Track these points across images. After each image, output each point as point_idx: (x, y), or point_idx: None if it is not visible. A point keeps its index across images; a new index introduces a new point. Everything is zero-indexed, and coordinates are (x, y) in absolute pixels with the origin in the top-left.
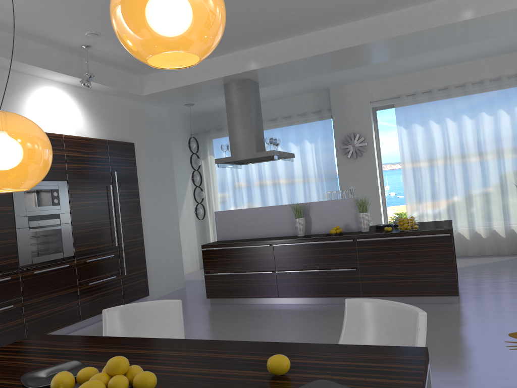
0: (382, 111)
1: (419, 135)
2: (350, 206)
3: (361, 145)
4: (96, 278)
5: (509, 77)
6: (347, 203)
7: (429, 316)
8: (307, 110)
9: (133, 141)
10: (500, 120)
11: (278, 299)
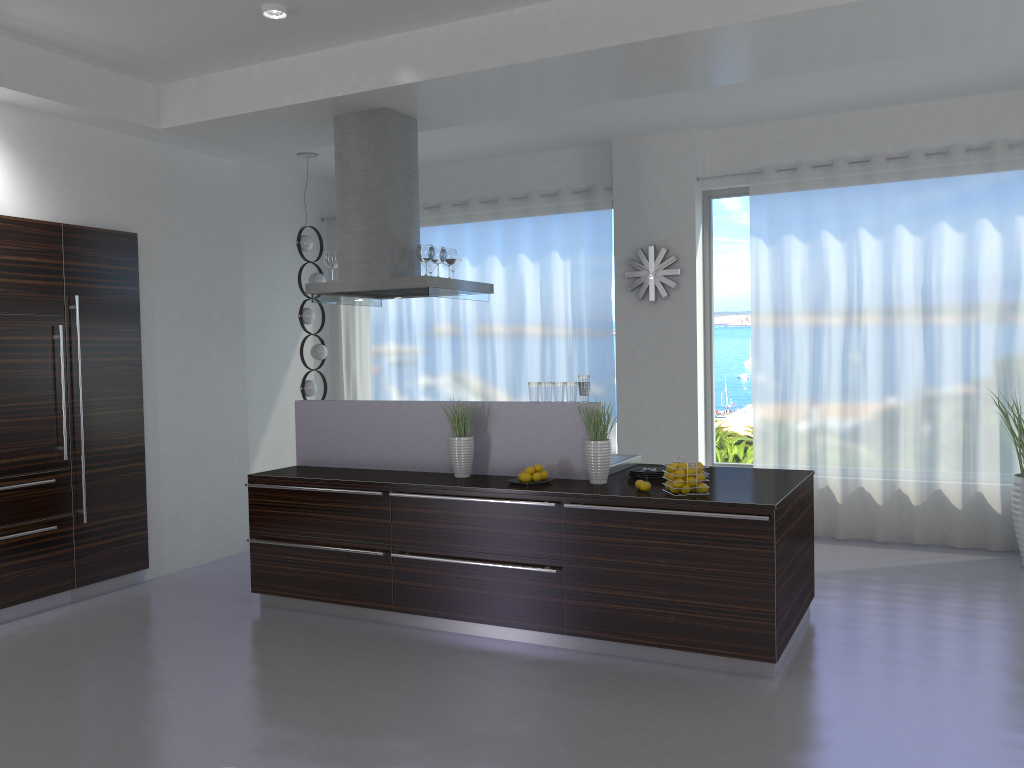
0: (725, 202)
1: (797, 262)
2: (574, 422)
3: (669, 273)
4: (4, 529)
5: (1011, 144)
6: (569, 413)
7: (686, 711)
8: (564, 187)
9: (138, 230)
10: (979, 244)
11: (395, 615)
